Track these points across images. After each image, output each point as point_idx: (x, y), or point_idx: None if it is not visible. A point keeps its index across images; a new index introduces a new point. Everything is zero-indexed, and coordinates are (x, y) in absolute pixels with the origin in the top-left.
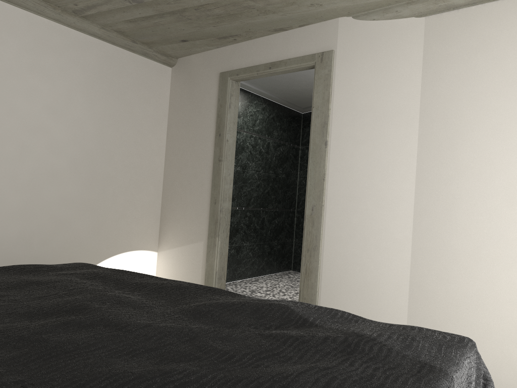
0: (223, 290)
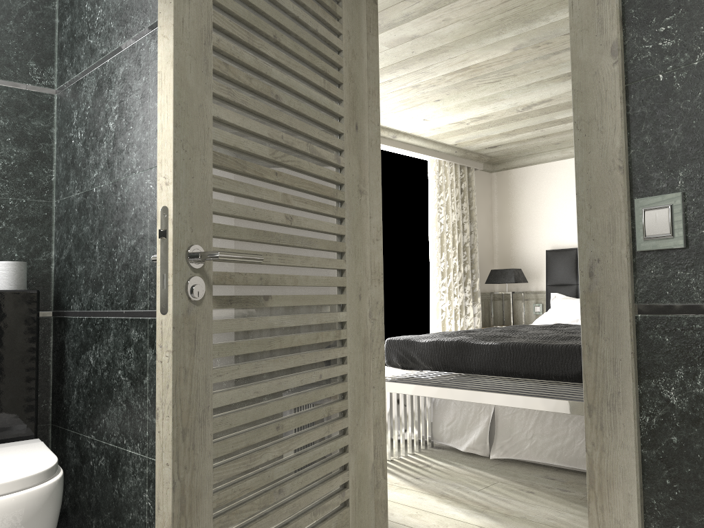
0: (500, 342)
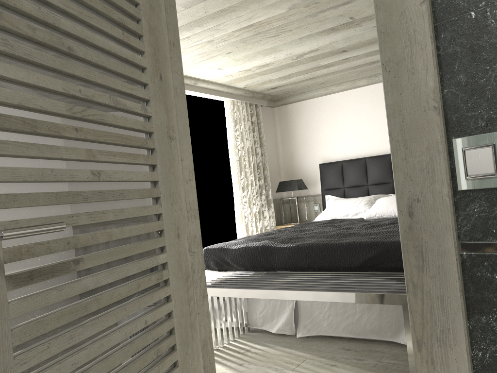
0: (297, 243)
